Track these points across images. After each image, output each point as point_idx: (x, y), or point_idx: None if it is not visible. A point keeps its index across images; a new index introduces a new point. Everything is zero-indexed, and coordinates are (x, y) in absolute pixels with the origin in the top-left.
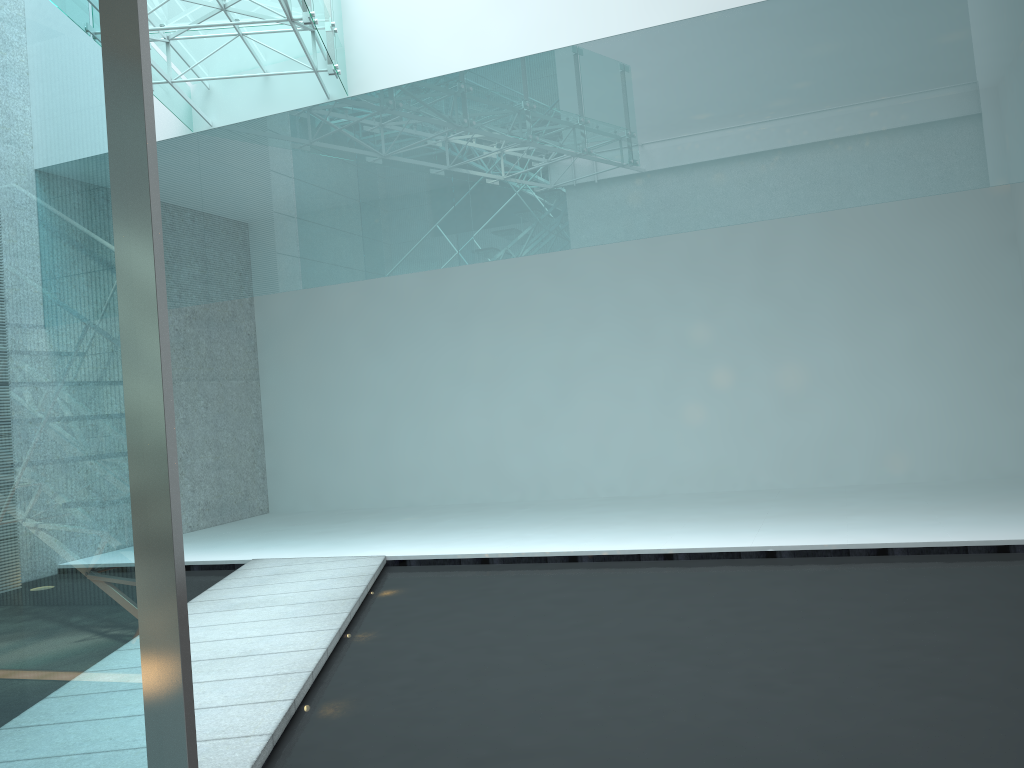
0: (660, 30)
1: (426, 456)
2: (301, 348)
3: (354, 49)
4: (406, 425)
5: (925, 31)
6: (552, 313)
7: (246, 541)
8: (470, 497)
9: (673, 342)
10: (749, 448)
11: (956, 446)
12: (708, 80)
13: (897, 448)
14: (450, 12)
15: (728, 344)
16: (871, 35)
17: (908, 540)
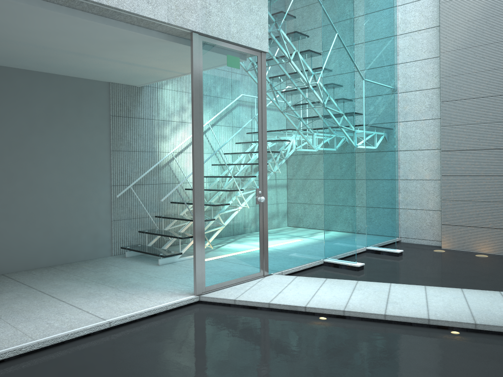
0: None
1: None
2: None
3: None
4: None
5: None
6: None
7: None
8: None
9: None
10: None
11: None
12: None
13: None
14: None
15: None
16: None
17: None
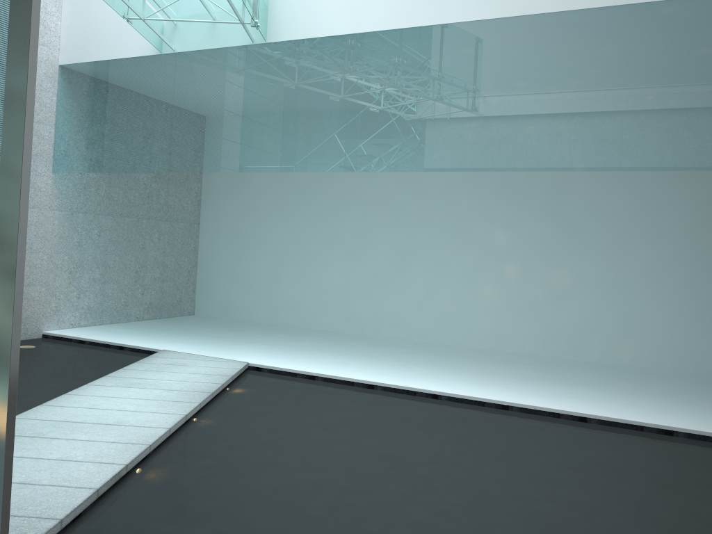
0: (485, 23)
1: (302, 293)
2: (229, 207)
3: (274, 9)
4: (291, 270)
5: (676, 49)
6: (400, 208)
7: (167, 335)
8: (327, 326)
9: (481, 241)
10: (522, 324)
11: (670, 346)
12: (514, 64)
13: (627, 341)
14: None
15: (519, 248)
16: (636, 46)
17: (603, 414)
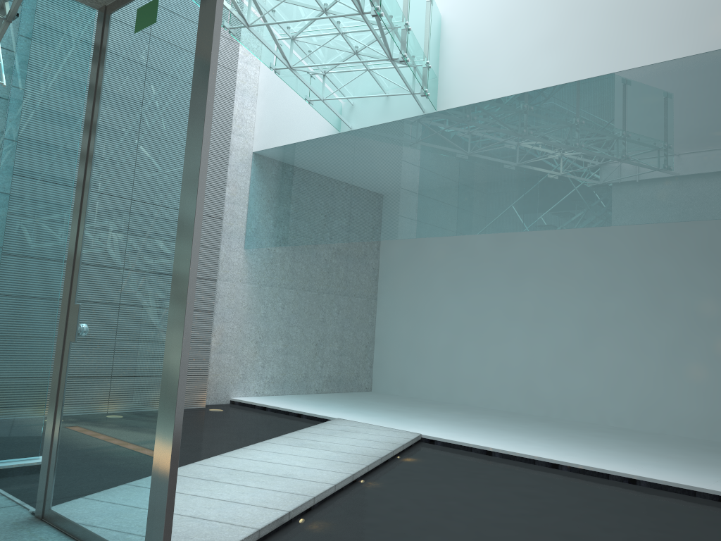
0: (670, 64)
1: (480, 370)
2: (405, 282)
3: (444, 79)
4: (469, 345)
5: None
6: (586, 277)
7: (343, 406)
8: (508, 406)
9: (684, 312)
10: None
11: None
12: (706, 103)
13: None
14: (511, 53)
15: None
16: None
17: None
